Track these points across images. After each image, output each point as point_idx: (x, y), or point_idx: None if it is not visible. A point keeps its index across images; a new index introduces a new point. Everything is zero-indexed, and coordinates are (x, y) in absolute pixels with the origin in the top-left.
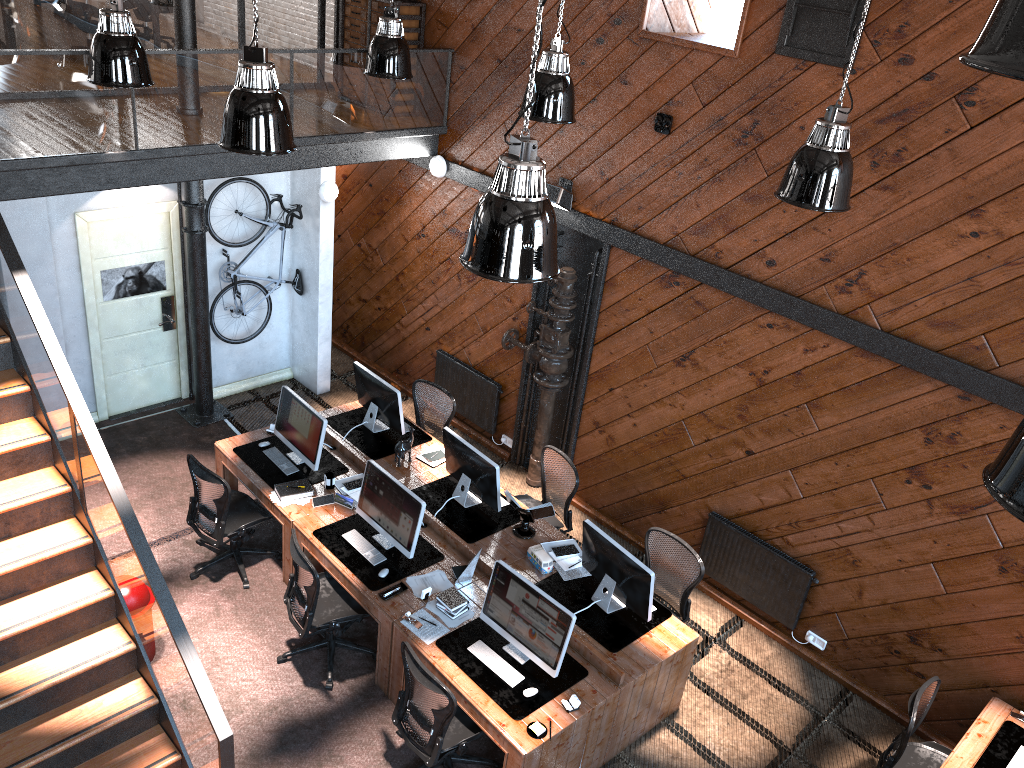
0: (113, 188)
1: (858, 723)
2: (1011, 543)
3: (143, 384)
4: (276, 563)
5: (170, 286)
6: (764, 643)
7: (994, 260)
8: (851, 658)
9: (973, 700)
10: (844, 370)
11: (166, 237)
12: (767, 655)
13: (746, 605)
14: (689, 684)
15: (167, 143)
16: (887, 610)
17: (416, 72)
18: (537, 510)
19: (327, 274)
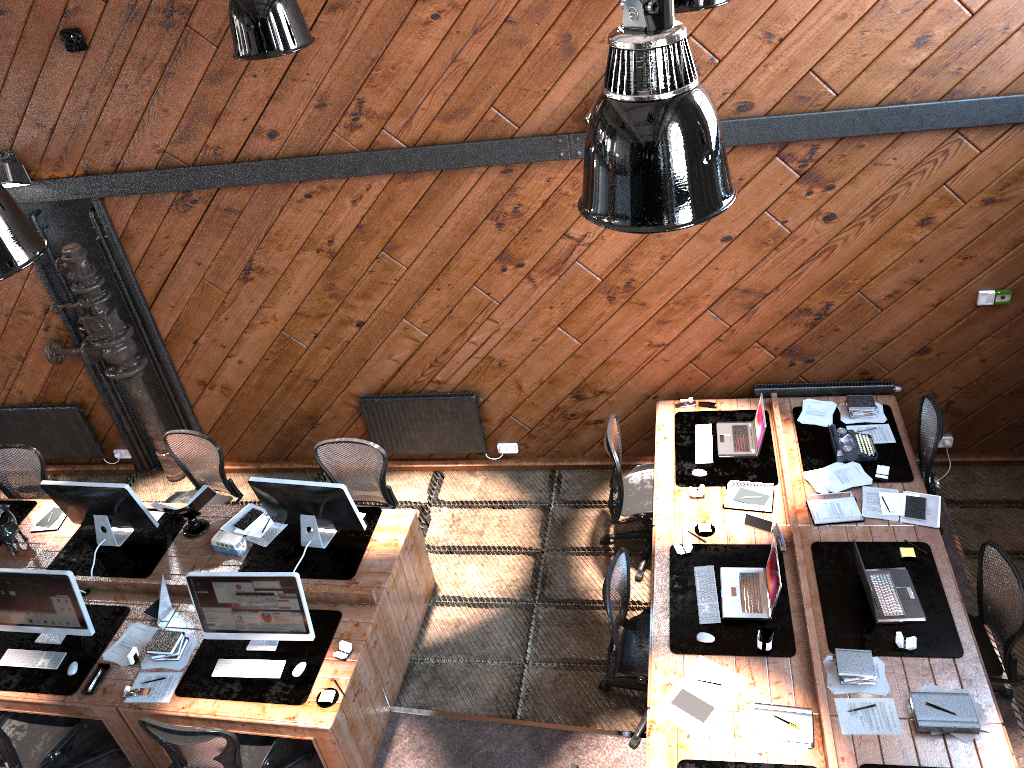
0: None
1: (577, 491)
2: (606, 273)
3: None
4: None
5: None
6: (470, 478)
7: (464, 33)
8: (542, 443)
9: (645, 414)
10: (397, 201)
11: None
12: (478, 487)
13: (437, 457)
14: (432, 556)
15: None
16: (547, 387)
17: None
18: (196, 500)
19: None
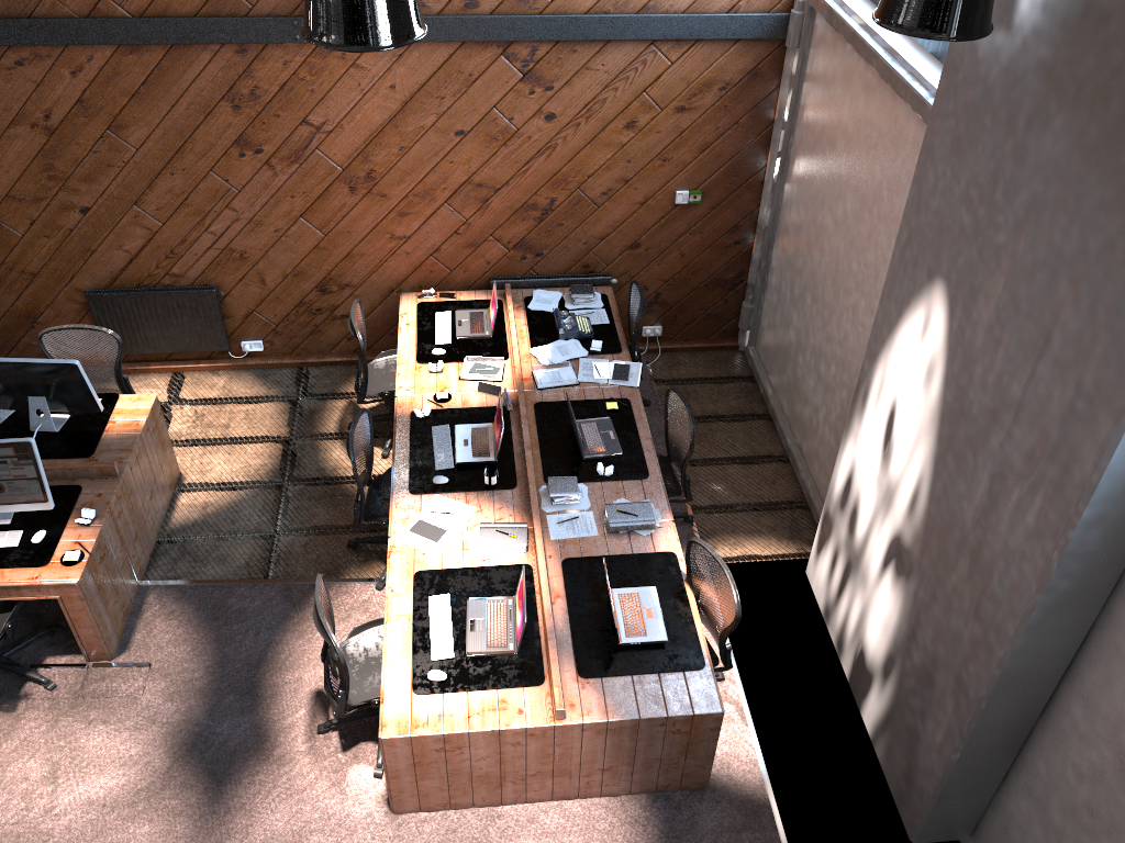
0: None
1: (325, 385)
2: (347, 163)
3: None
4: None
5: None
6: (213, 378)
7: None
8: (289, 340)
9: (390, 308)
10: (124, 76)
11: None
12: (223, 385)
13: (176, 358)
14: (175, 449)
15: None
16: (292, 280)
17: None
18: None
19: None
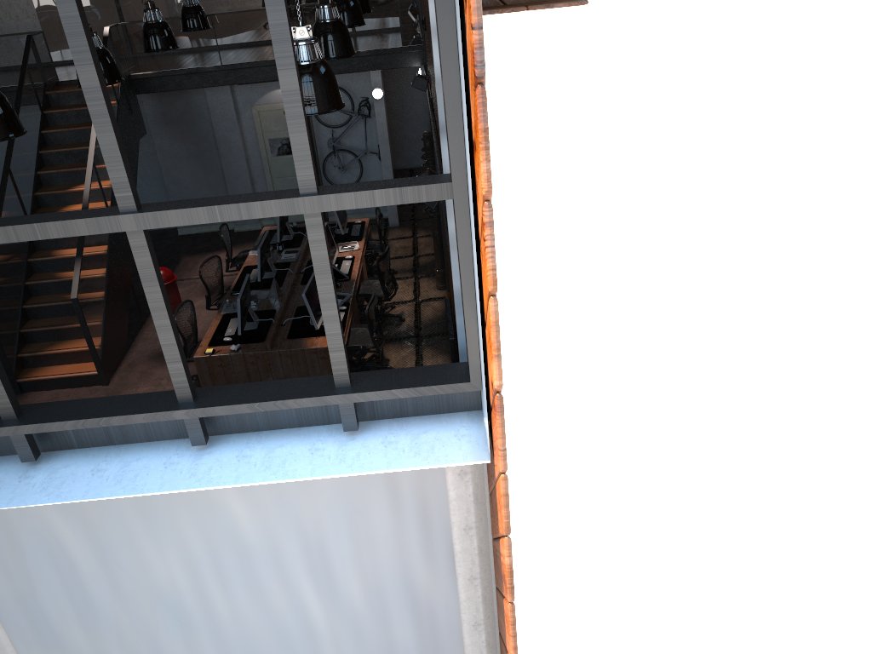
0: (216, 86)
1: None
2: None
3: None
4: None
5: None
6: None
7: None
8: None
9: None
10: None
11: None
12: None
13: None
14: None
15: (237, 61)
16: None
17: (393, 10)
18: None
19: (385, 147)
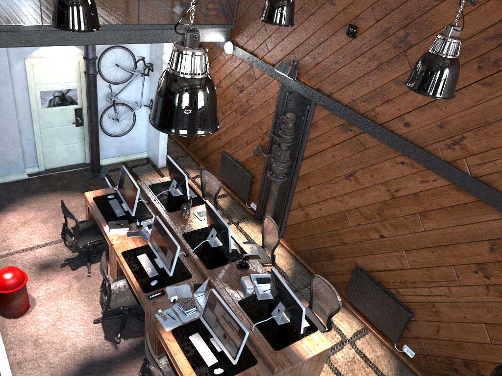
0: (29, 46)
1: None
2: None
3: (64, 154)
4: (109, 263)
5: (80, 103)
6: (378, 347)
7: None
8: (428, 366)
9: None
10: (444, 197)
11: (78, 76)
12: (378, 355)
13: (371, 322)
14: (327, 367)
15: None
16: (453, 344)
17: None
18: (249, 256)
19: None
